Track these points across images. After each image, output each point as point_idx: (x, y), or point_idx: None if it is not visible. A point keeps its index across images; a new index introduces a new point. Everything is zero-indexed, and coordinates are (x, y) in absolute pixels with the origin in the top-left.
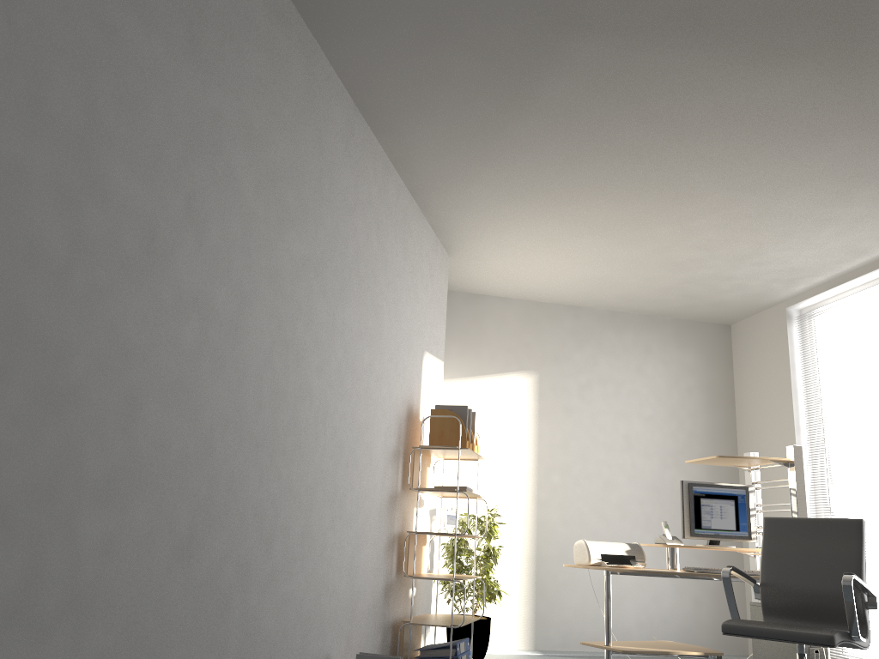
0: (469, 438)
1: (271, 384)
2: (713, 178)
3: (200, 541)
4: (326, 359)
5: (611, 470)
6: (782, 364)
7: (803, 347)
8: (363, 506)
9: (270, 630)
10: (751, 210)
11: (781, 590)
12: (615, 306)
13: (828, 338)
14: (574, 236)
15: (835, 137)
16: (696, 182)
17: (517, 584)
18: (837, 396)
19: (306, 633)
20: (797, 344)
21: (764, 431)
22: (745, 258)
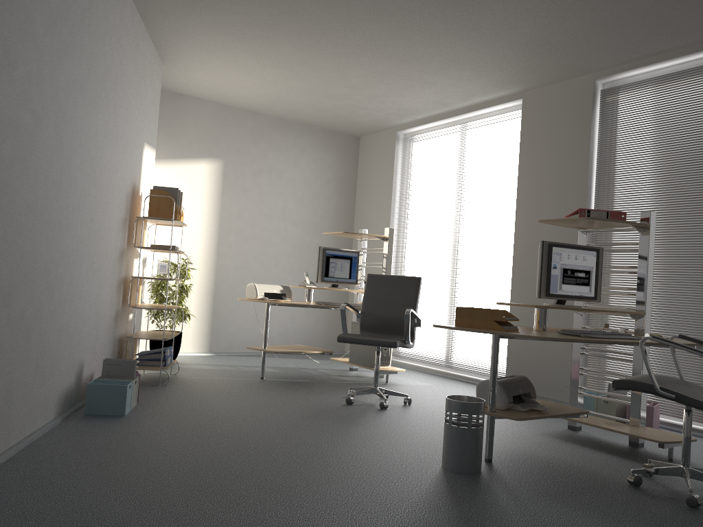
0: (178, 212)
1: (53, 179)
2: (365, 47)
3: (15, 291)
4: (85, 157)
5: (270, 233)
6: (389, 170)
7: (403, 160)
8: (104, 260)
9: (52, 346)
10: (385, 70)
11: (372, 316)
12: (283, 115)
13: (419, 157)
14: (263, 66)
15: (442, 37)
16: (353, 47)
17: (199, 309)
18: (418, 194)
19: (72, 347)
20: (400, 157)
21: (372, 213)
22: (376, 98)
